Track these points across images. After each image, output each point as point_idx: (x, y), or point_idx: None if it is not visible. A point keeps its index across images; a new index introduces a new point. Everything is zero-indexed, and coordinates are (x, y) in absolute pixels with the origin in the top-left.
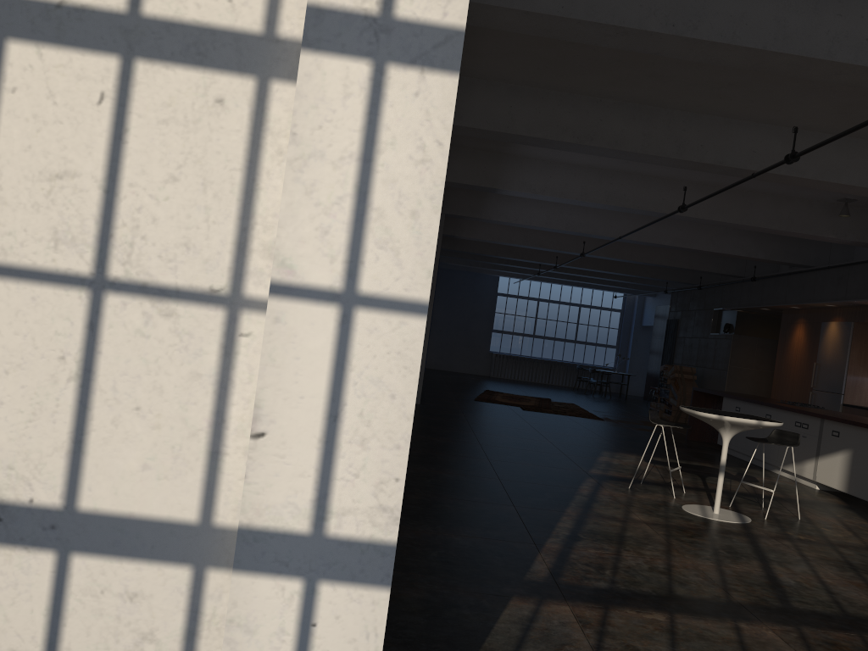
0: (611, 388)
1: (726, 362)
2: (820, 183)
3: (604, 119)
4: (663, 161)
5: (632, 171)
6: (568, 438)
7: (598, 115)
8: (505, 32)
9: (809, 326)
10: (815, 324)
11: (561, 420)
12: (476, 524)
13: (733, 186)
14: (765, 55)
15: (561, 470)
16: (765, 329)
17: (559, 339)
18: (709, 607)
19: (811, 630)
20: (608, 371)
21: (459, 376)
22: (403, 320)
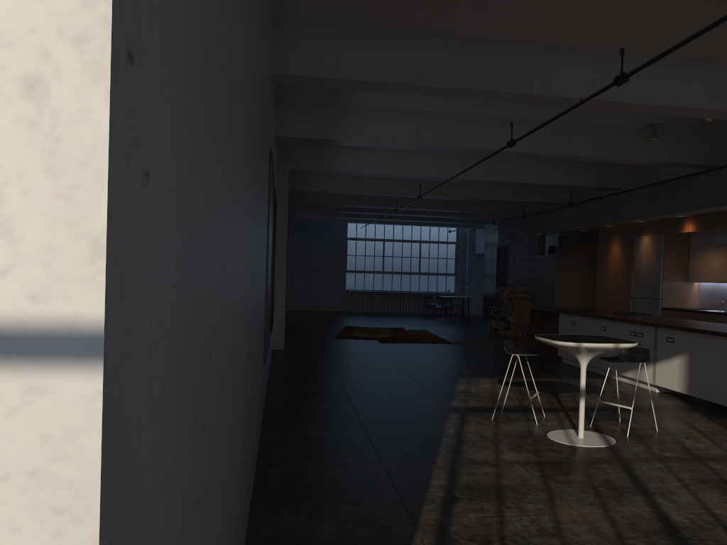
0: (454, 310)
1: (554, 280)
2: (640, 106)
3: (432, 58)
4: (492, 96)
5: (460, 113)
6: (425, 368)
7: (425, 54)
8: None
9: (624, 242)
10: (629, 239)
11: (416, 348)
12: (343, 498)
13: (561, 115)
14: None
15: (424, 407)
16: (584, 247)
17: (405, 273)
18: None
19: None
20: (450, 297)
21: (320, 315)
22: (37, 384)
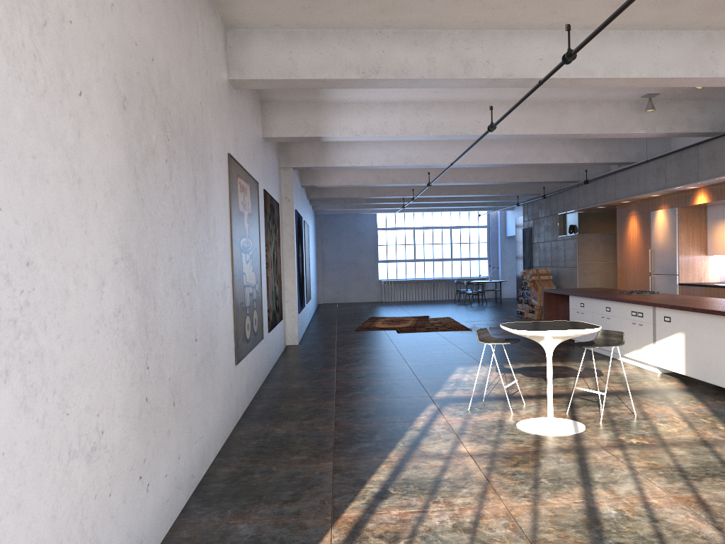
0: (489, 295)
1: (575, 260)
2: (611, 81)
3: (387, 50)
4: (454, 83)
5: (445, 100)
6: (428, 358)
7: (379, 47)
8: None
9: (641, 217)
10: (645, 214)
11: (430, 337)
12: (277, 497)
13: (526, 96)
14: None
15: (406, 399)
16: (605, 224)
17: (437, 259)
18: None
19: None
20: (481, 281)
21: (352, 307)
22: None
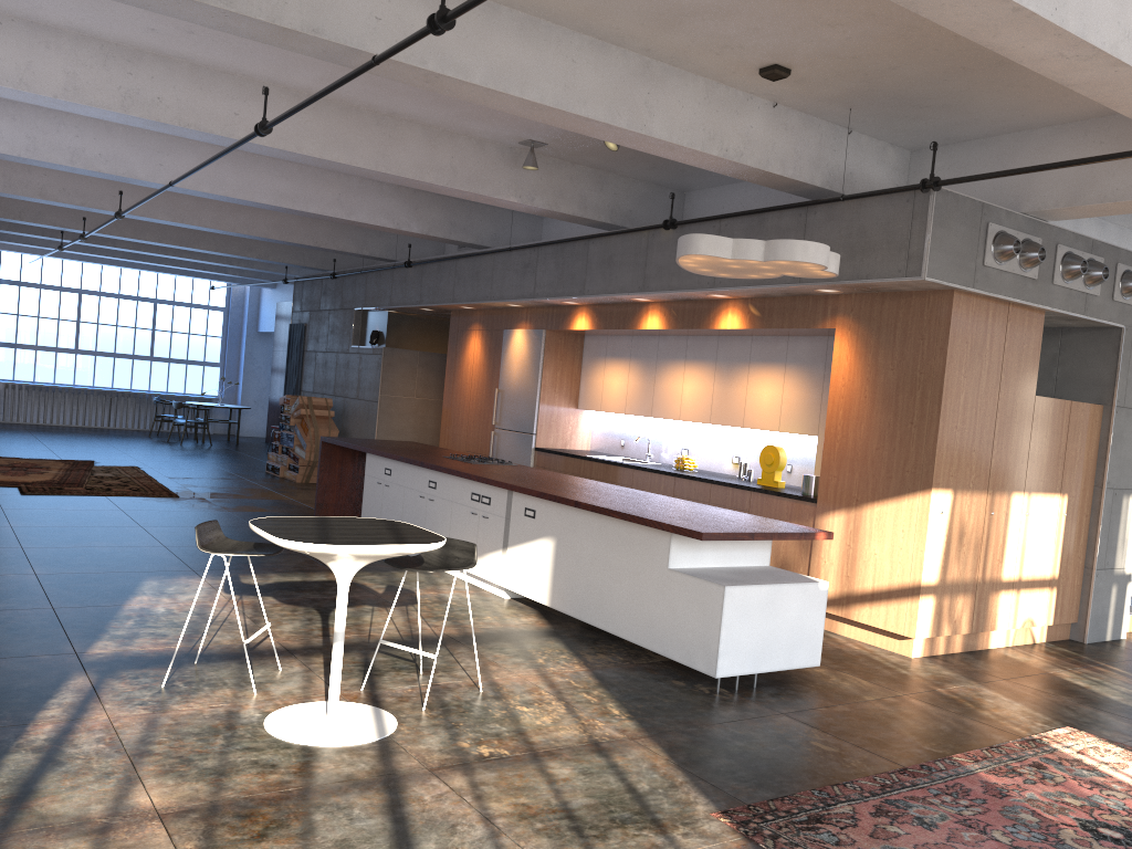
0: (217, 428)
1: (377, 389)
2: (494, 96)
3: None
4: (197, 13)
5: (172, 54)
6: (84, 557)
7: None
8: None
9: (488, 336)
10: (496, 332)
11: (94, 508)
12: None
13: (343, 82)
14: None
15: (19, 662)
16: (430, 338)
17: (124, 355)
18: None
19: None
20: (205, 405)
21: None
22: None
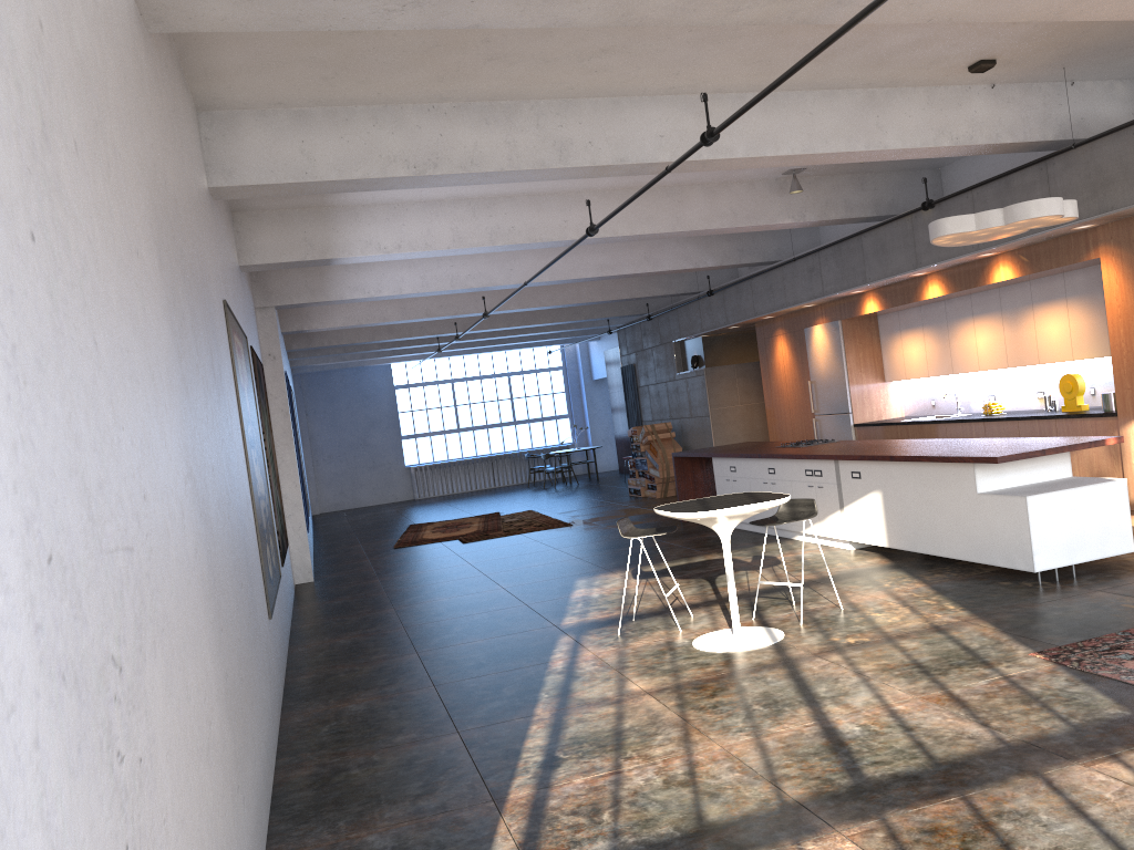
0: (577, 470)
1: (706, 405)
2: (755, 160)
3: (446, 133)
4: (545, 174)
5: (515, 193)
6: (528, 573)
7: (435, 129)
8: (249, 33)
9: (791, 337)
10: (797, 332)
11: (516, 543)
12: (402, 793)
13: (647, 188)
14: (631, 1)
15: (523, 634)
16: (741, 351)
17: (494, 425)
18: (757, 828)
19: (900, 814)
20: (566, 451)
21: (371, 513)
22: None
